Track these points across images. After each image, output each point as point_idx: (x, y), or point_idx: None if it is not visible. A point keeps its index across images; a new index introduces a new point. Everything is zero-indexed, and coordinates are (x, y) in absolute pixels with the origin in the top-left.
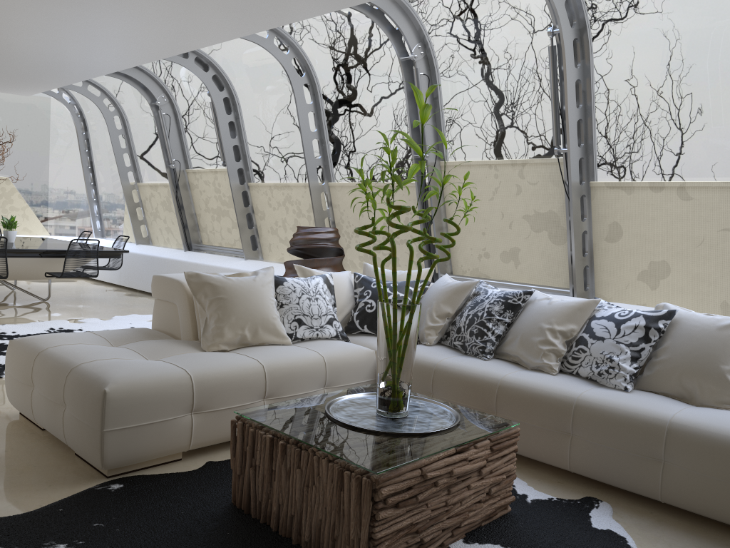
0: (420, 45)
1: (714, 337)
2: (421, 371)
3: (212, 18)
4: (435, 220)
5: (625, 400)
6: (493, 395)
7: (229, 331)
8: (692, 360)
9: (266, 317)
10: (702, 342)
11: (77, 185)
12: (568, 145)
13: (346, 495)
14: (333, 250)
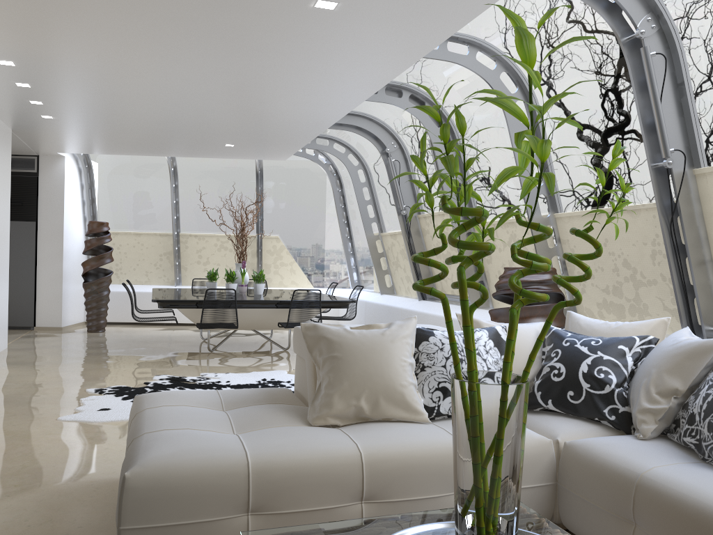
0: (649, 16)
1: None
2: (617, 483)
3: (383, 36)
4: (690, 250)
5: None
6: None
7: (339, 400)
8: None
9: (390, 384)
10: None
11: (335, 240)
12: None
13: None
14: (553, 296)
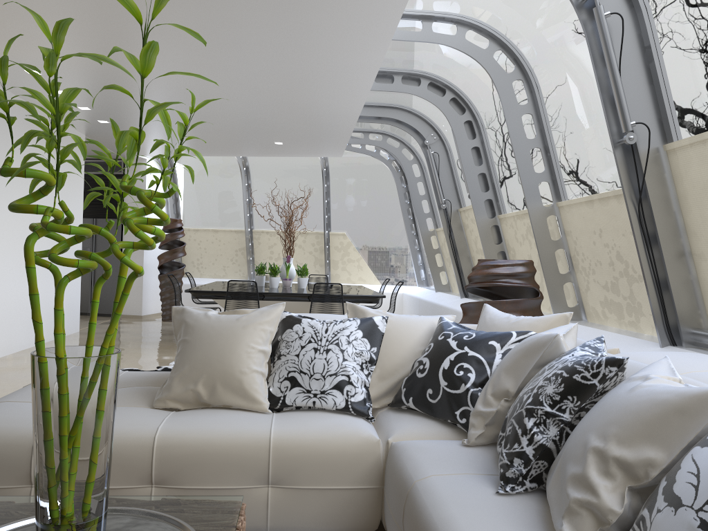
0: None
1: None
2: (400, 490)
3: (335, 20)
4: (661, 239)
5: None
6: None
7: (178, 384)
8: None
9: (229, 370)
10: None
11: (402, 236)
12: None
13: None
14: (534, 291)
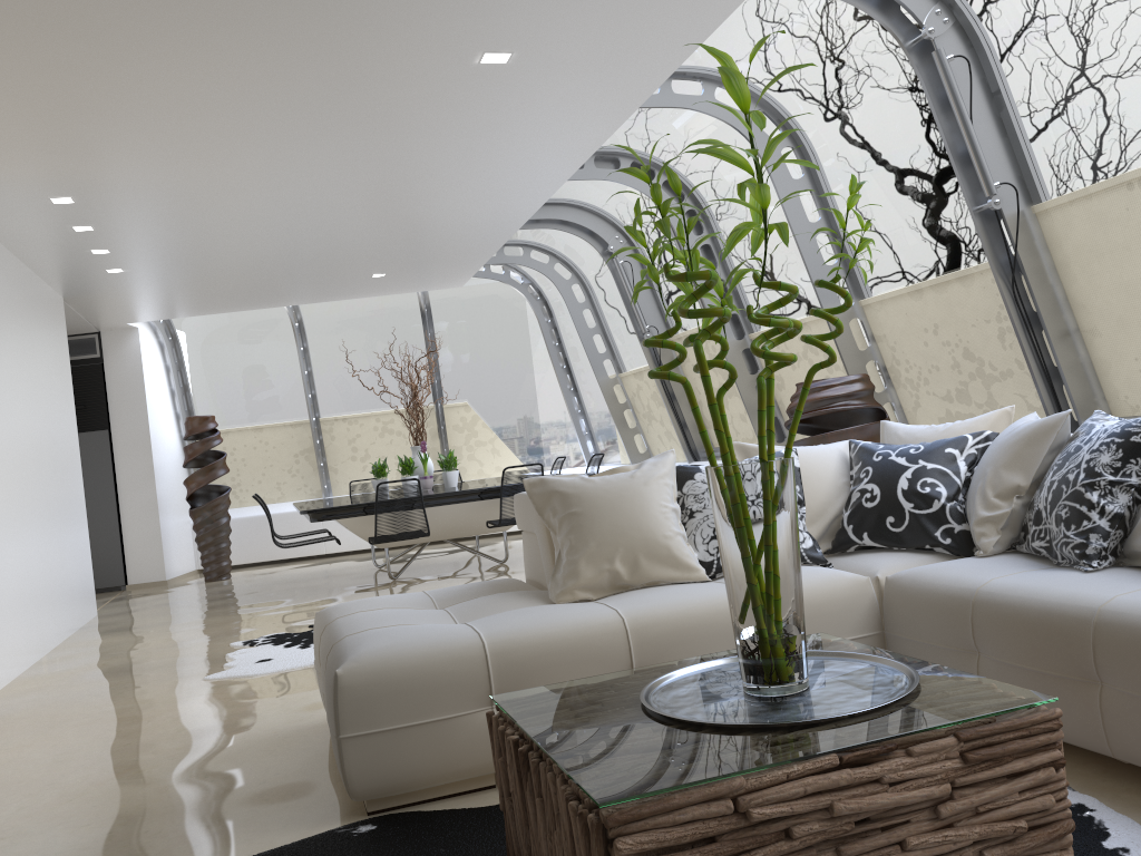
0: (938, 7)
1: None
2: (950, 608)
3: (579, 87)
4: (1045, 318)
5: None
6: (1087, 645)
7: (587, 566)
8: None
9: (651, 537)
10: None
11: (553, 396)
12: None
13: (577, 851)
14: (871, 415)
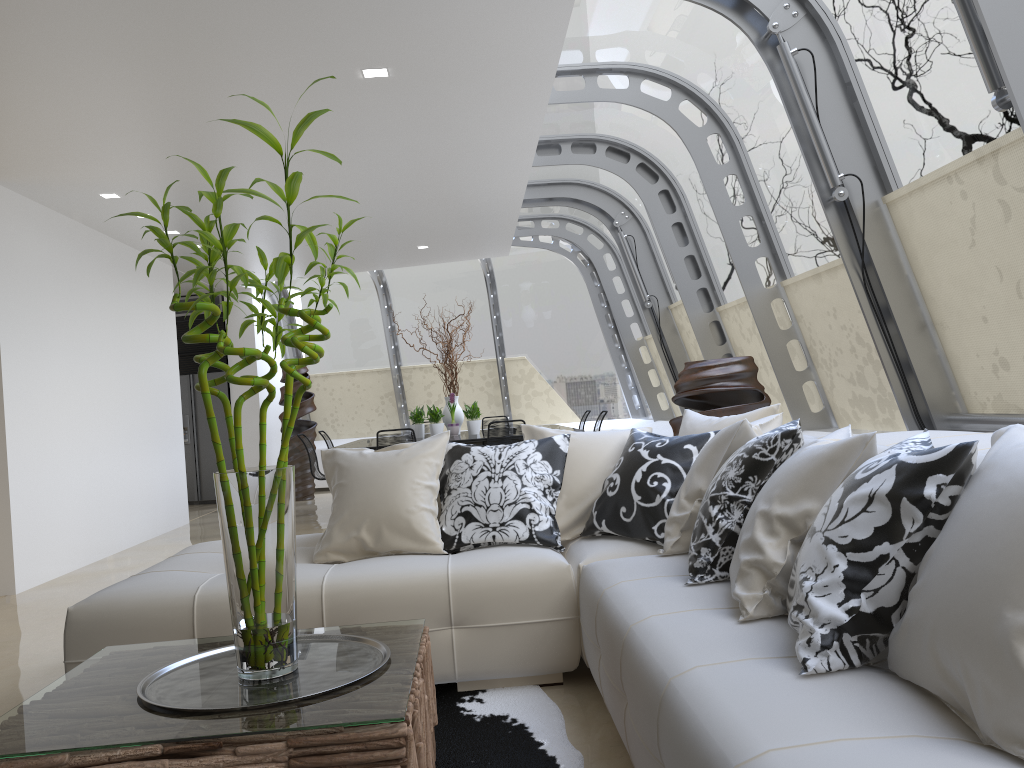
0: (787, 1)
1: (1013, 519)
2: (592, 604)
3: (474, 92)
4: (894, 310)
5: (738, 696)
6: (619, 660)
7: (339, 533)
8: (952, 592)
9: (395, 511)
10: (983, 534)
11: (602, 353)
12: (1005, 79)
13: None
14: (760, 395)
